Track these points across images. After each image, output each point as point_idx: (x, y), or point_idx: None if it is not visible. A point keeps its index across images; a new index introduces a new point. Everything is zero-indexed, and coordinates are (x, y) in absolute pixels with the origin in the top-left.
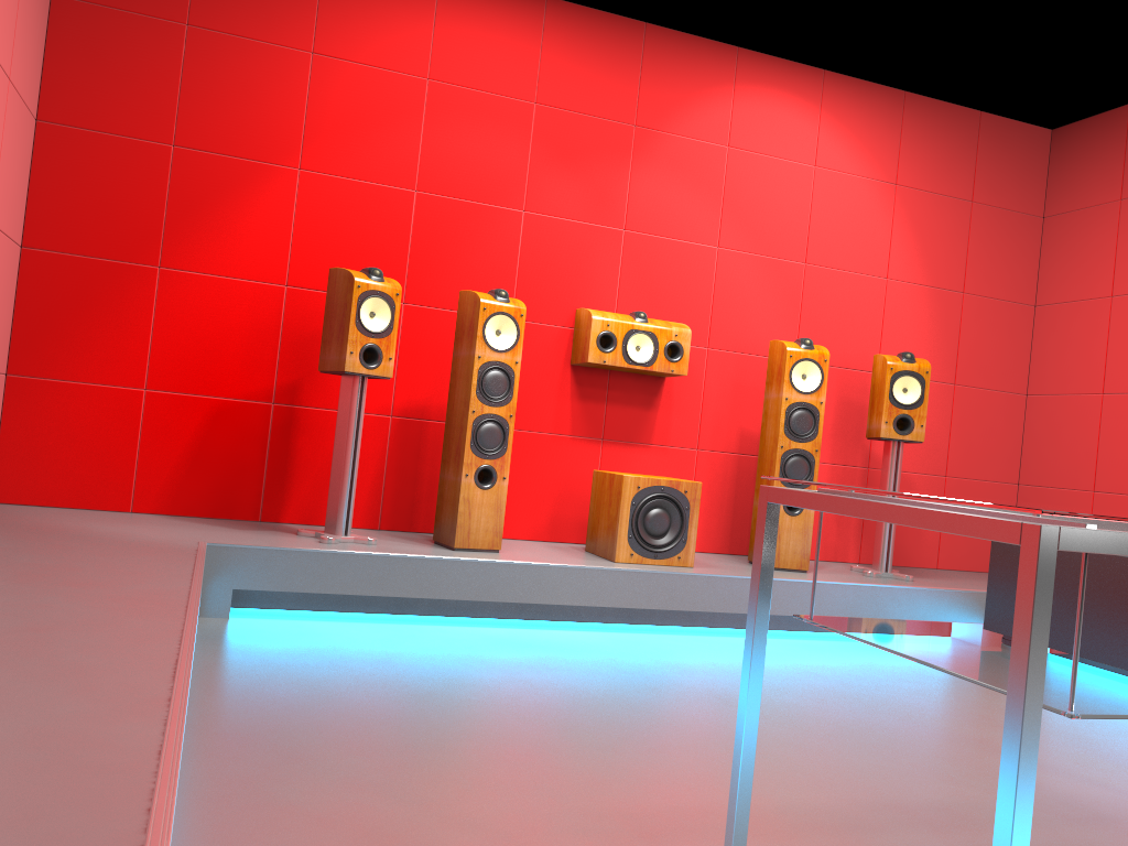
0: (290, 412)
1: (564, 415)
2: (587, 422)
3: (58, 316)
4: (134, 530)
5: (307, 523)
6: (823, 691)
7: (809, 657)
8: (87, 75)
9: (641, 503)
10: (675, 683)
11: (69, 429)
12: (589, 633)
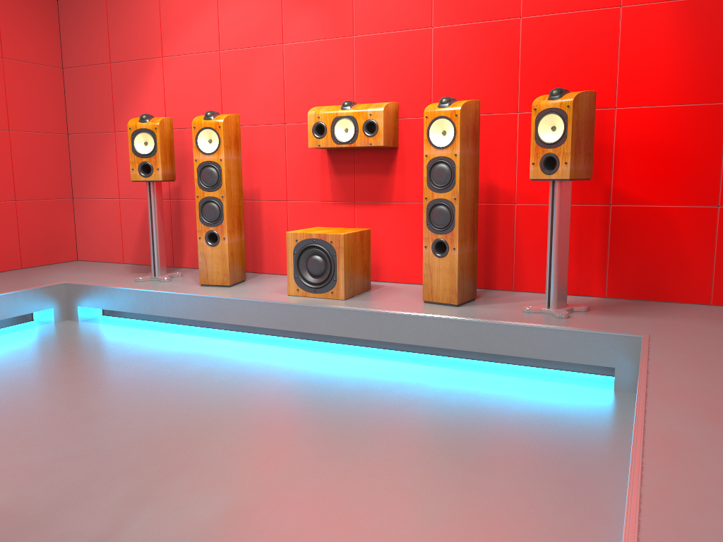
0: (178, 203)
1: (326, 187)
2: (343, 190)
3: (84, 166)
4: (68, 274)
5: (194, 267)
6: (237, 405)
7: (351, 378)
8: (75, 37)
9: (299, 252)
10: (153, 384)
11: (96, 222)
12: (244, 344)
